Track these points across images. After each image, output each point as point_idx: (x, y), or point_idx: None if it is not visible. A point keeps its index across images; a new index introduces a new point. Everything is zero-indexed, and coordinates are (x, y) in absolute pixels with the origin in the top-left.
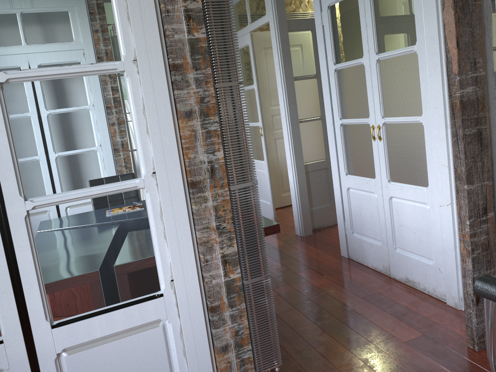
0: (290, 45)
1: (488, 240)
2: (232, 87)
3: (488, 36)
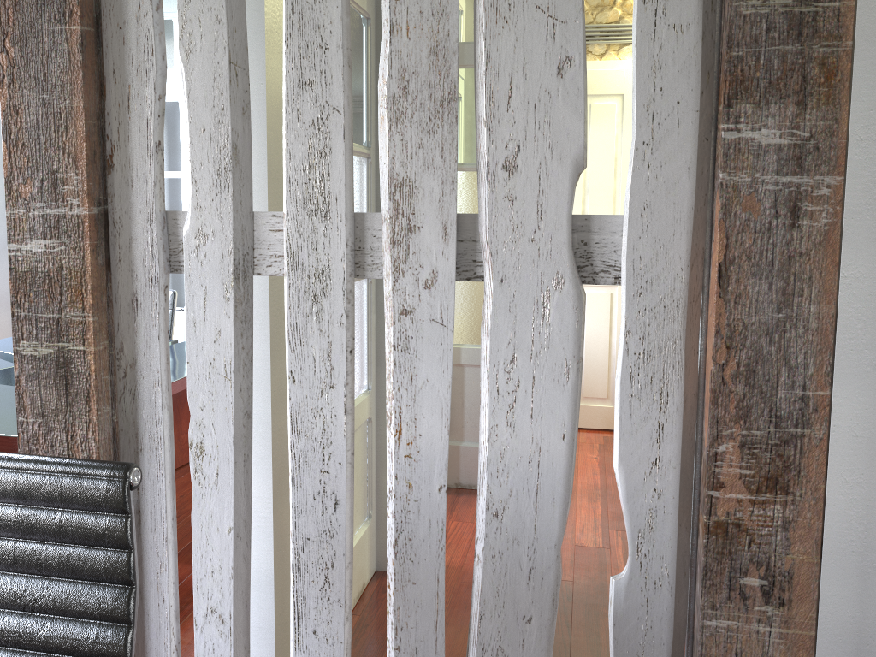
0: (460, 97)
1: None
2: None
3: (140, 115)
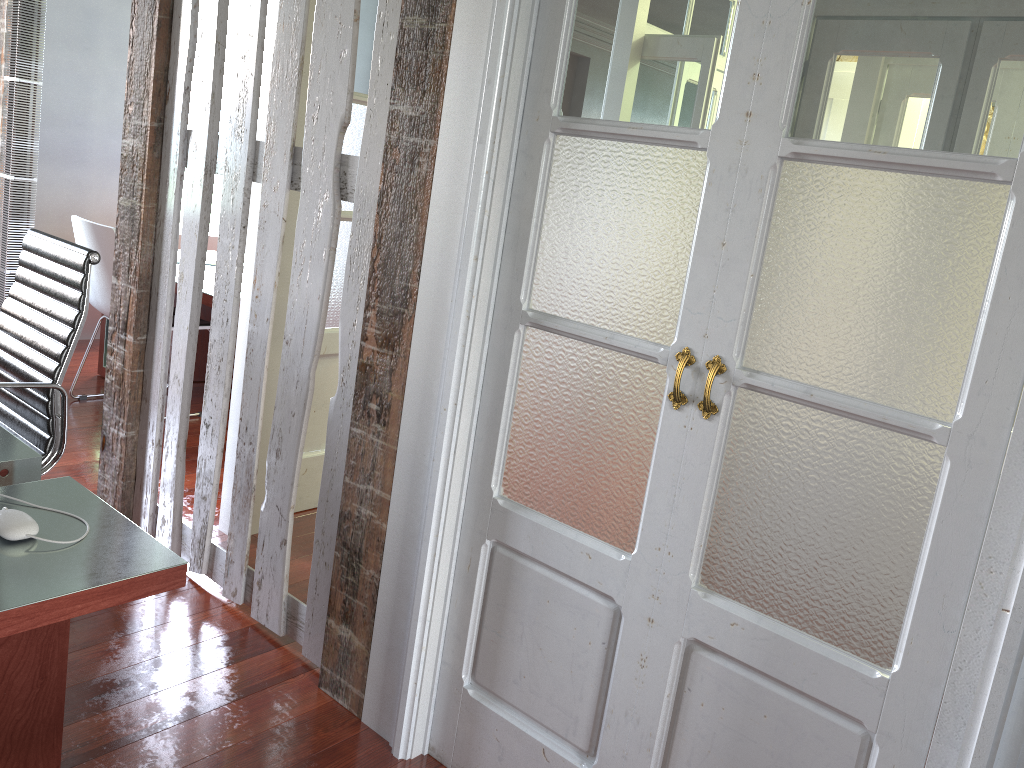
0: None
1: (122, 371)
2: (10, 82)
3: (180, 70)
